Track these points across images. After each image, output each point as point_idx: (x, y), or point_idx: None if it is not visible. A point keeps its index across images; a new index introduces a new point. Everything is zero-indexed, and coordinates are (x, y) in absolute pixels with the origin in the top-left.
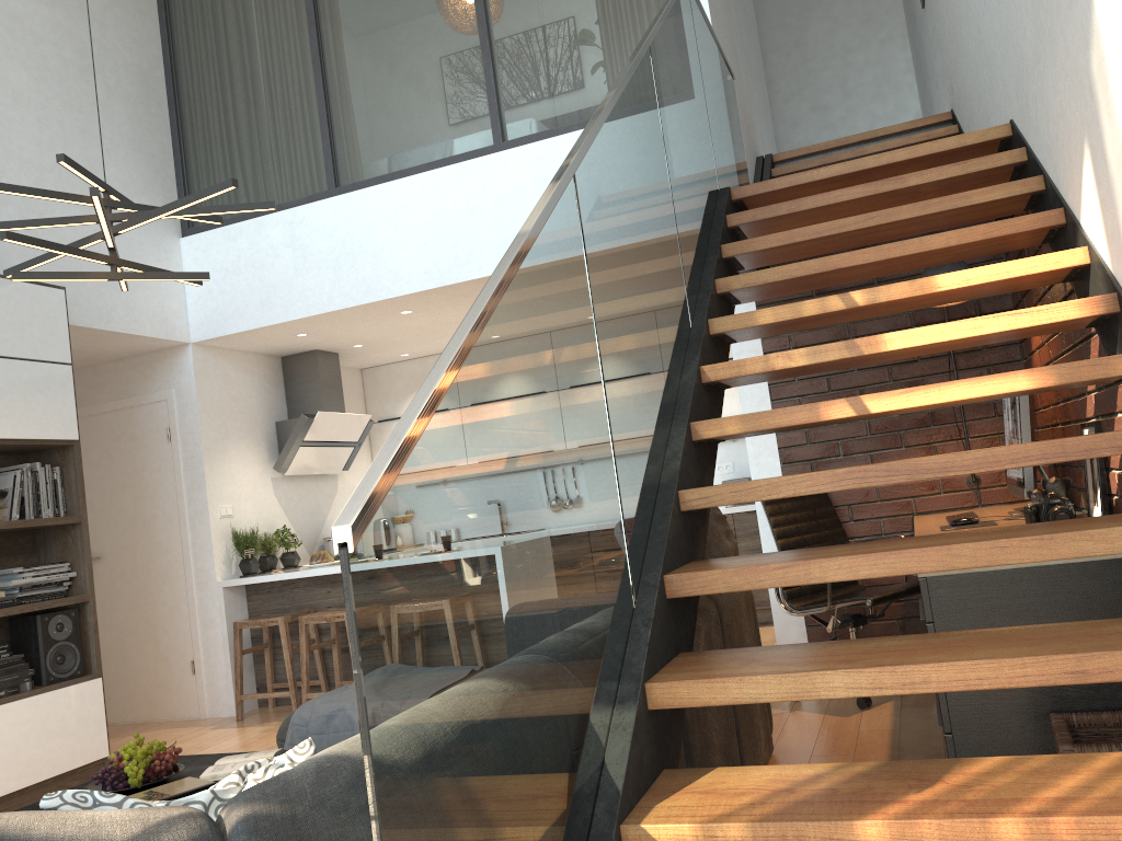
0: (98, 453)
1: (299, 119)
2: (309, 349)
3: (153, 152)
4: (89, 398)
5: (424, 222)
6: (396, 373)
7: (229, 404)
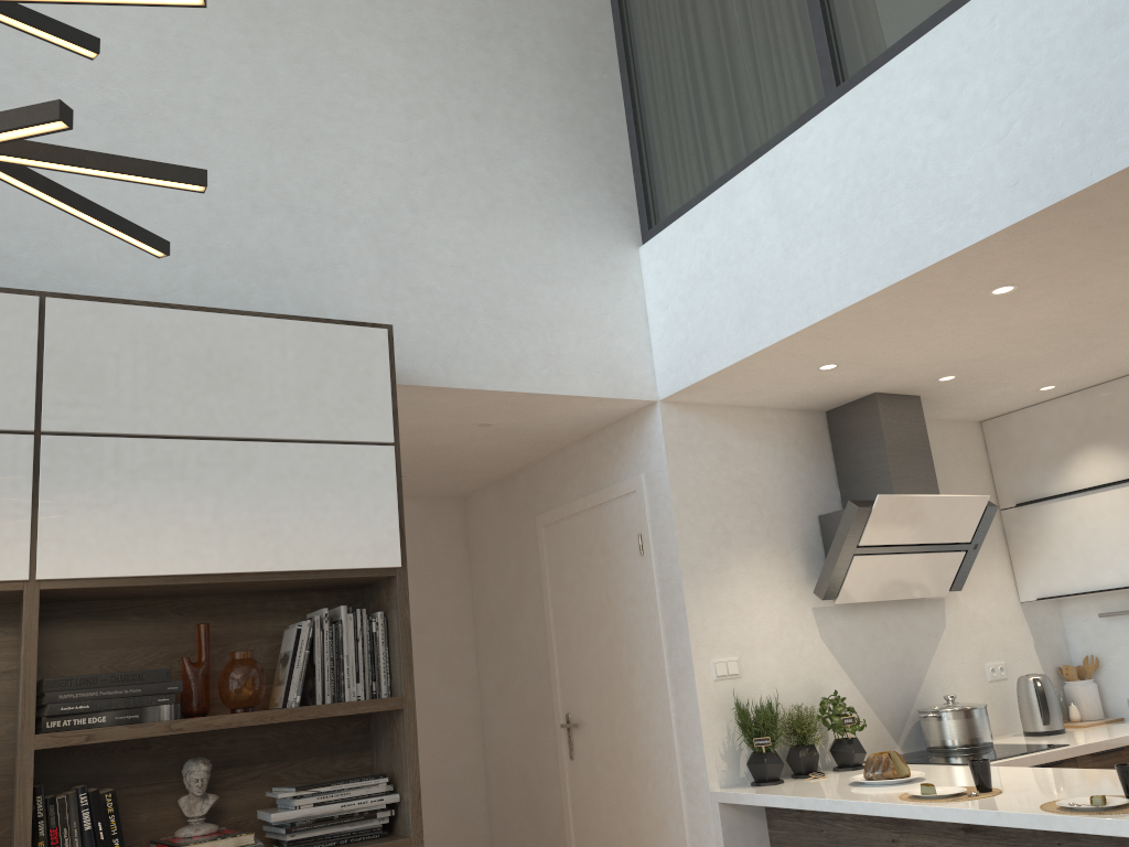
0: (571, 573)
1: (776, 2)
2: (863, 394)
3: (594, 132)
4: (560, 494)
5: (1002, 84)
6: (1039, 422)
7: (730, 492)
